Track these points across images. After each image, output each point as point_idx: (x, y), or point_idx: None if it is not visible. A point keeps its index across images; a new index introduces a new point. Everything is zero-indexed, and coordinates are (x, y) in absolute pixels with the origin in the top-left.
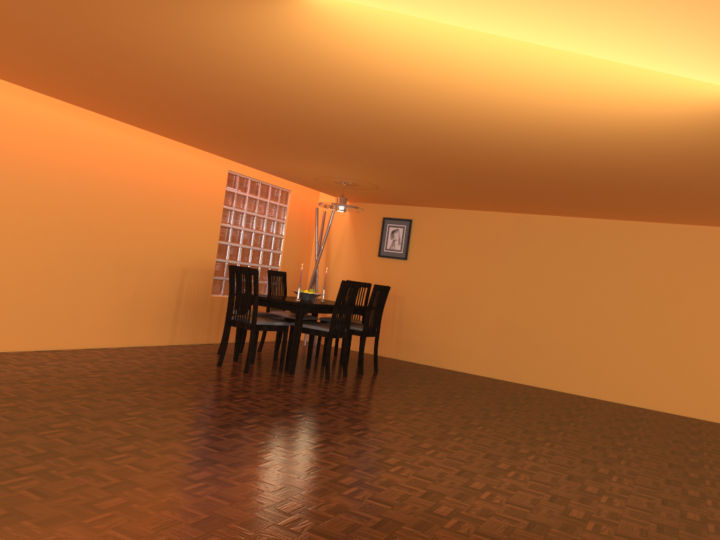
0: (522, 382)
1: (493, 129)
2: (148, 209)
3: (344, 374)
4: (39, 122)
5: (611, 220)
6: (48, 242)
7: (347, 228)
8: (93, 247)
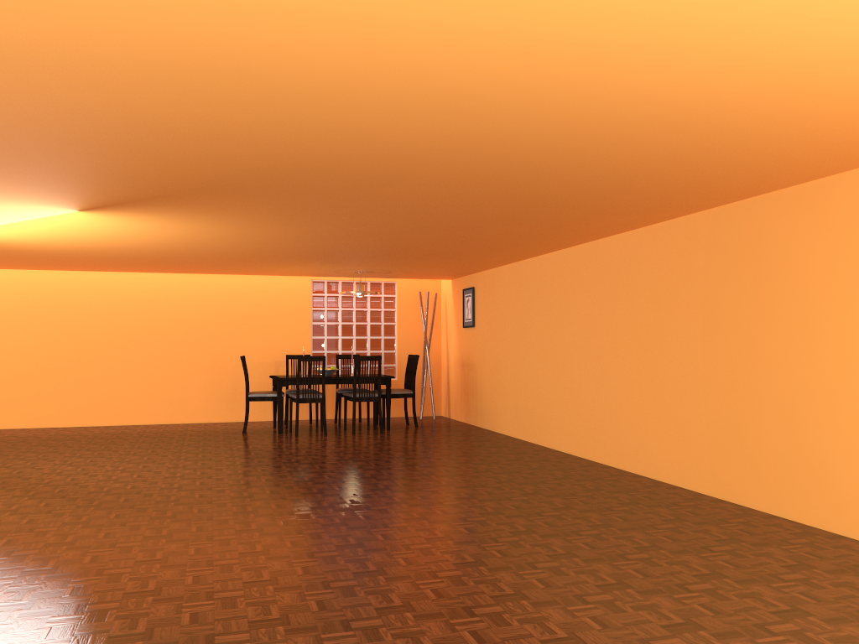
0: (528, 440)
1: (170, 240)
2: (233, 323)
3: (324, 433)
4: (138, 284)
5: (557, 251)
6: (155, 355)
7: (452, 304)
8: (190, 355)
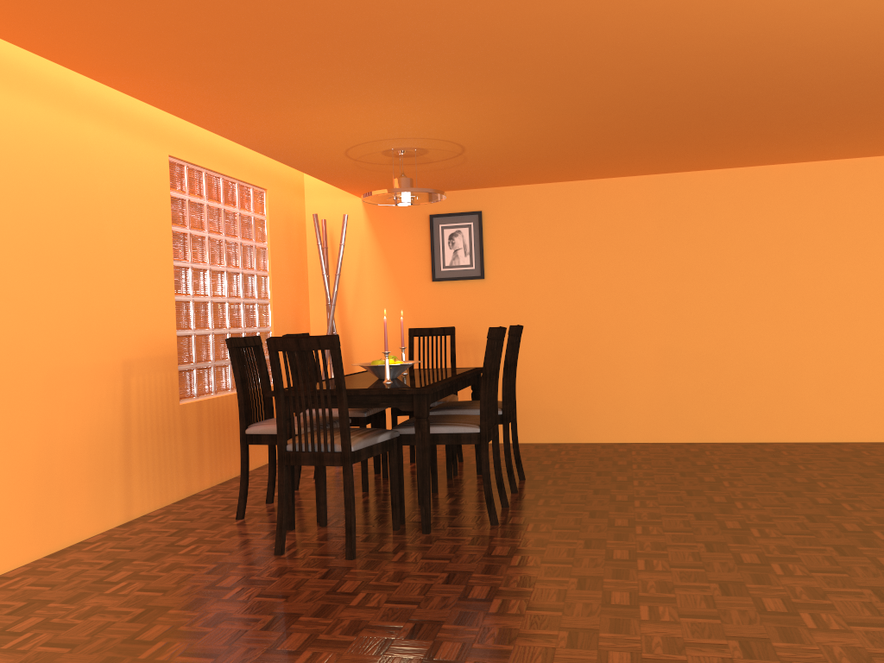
0: (715, 440)
1: None
2: (35, 248)
3: (503, 503)
4: None
5: (815, 162)
6: None
7: (367, 242)
8: None
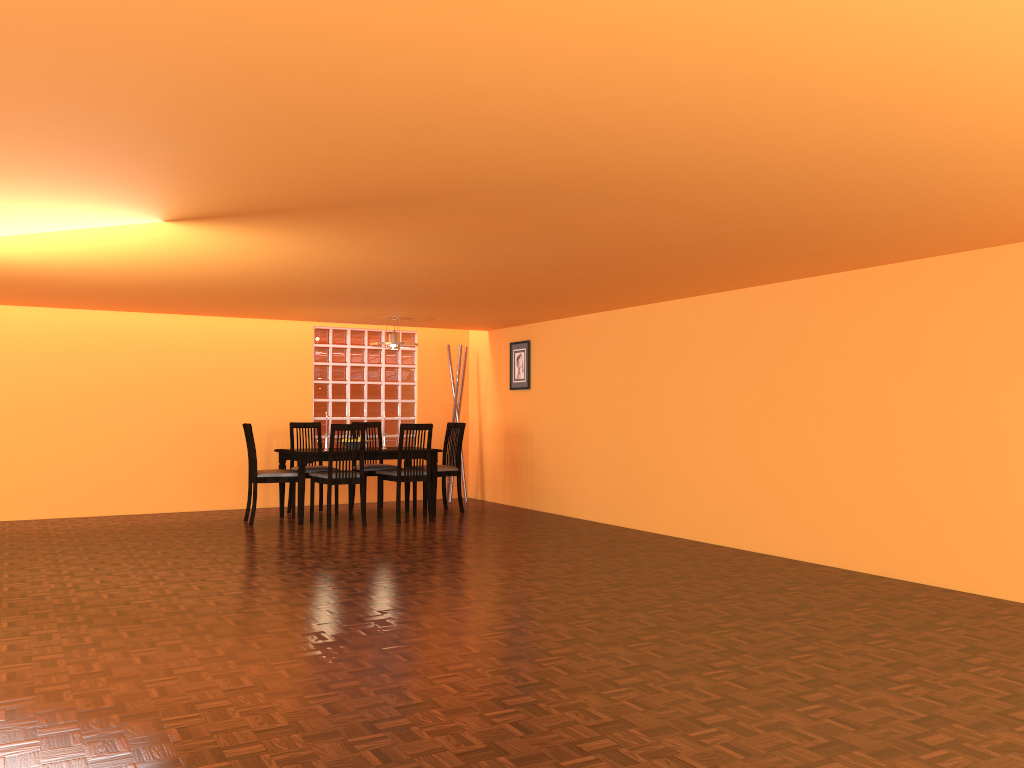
0: (624, 525)
1: (219, 268)
2: (213, 380)
3: (362, 522)
4: (83, 326)
5: (676, 300)
6: (107, 422)
7: (489, 361)
8: (154, 422)
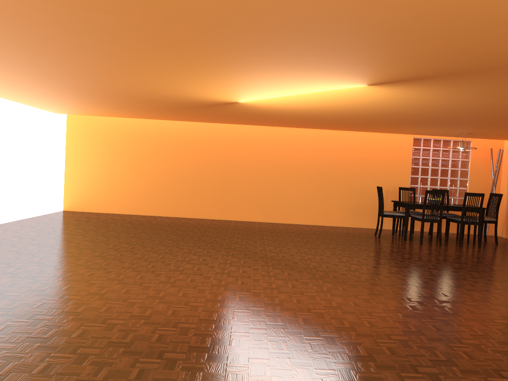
0: None
1: (381, 108)
2: (360, 163)
3: (439, 244)
4: (304, 136)
5: None
6: (311, 181)
7: None
8: (332, 183)
